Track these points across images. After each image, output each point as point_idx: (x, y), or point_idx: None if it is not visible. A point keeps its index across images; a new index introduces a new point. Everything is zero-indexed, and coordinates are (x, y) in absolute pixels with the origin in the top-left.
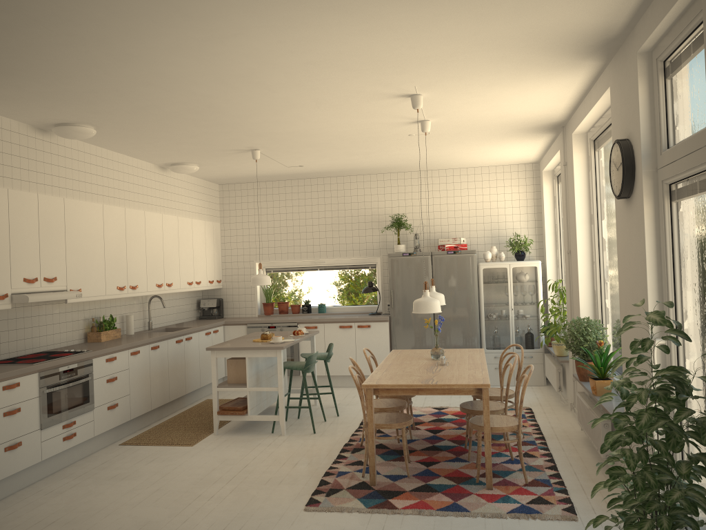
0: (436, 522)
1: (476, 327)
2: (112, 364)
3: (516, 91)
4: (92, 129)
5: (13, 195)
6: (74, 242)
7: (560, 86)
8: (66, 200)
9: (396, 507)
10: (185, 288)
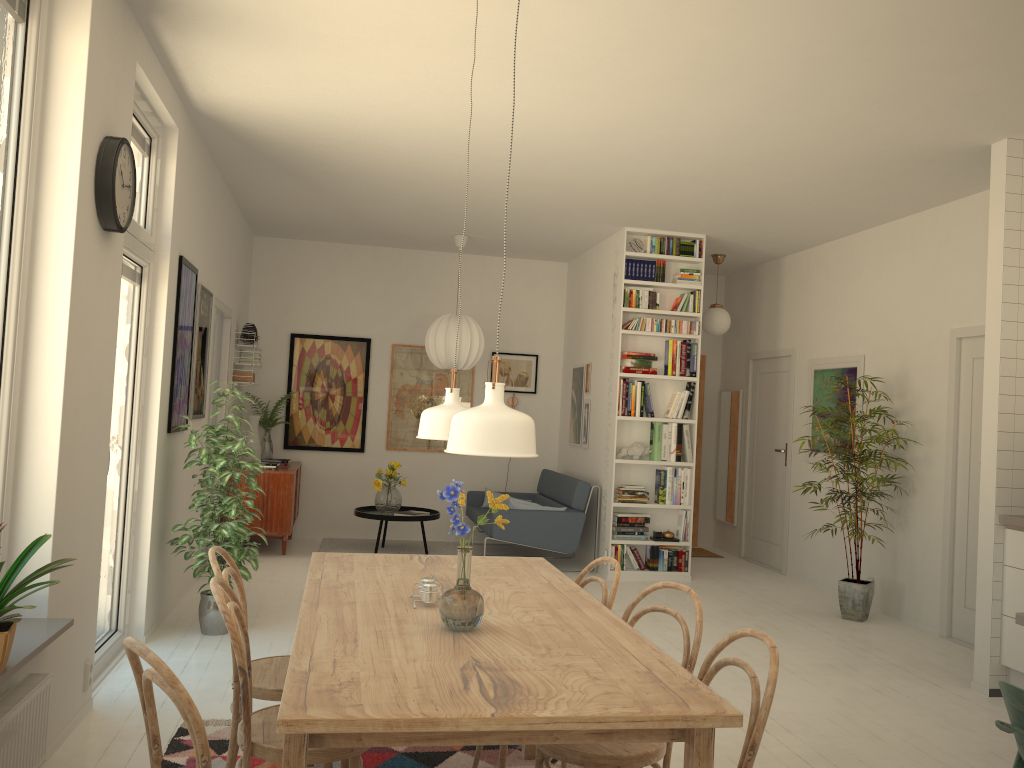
0: None
1: None
2: None
3: None
4: None
5: None
6: None
7: None
8: None
9: None
10: None
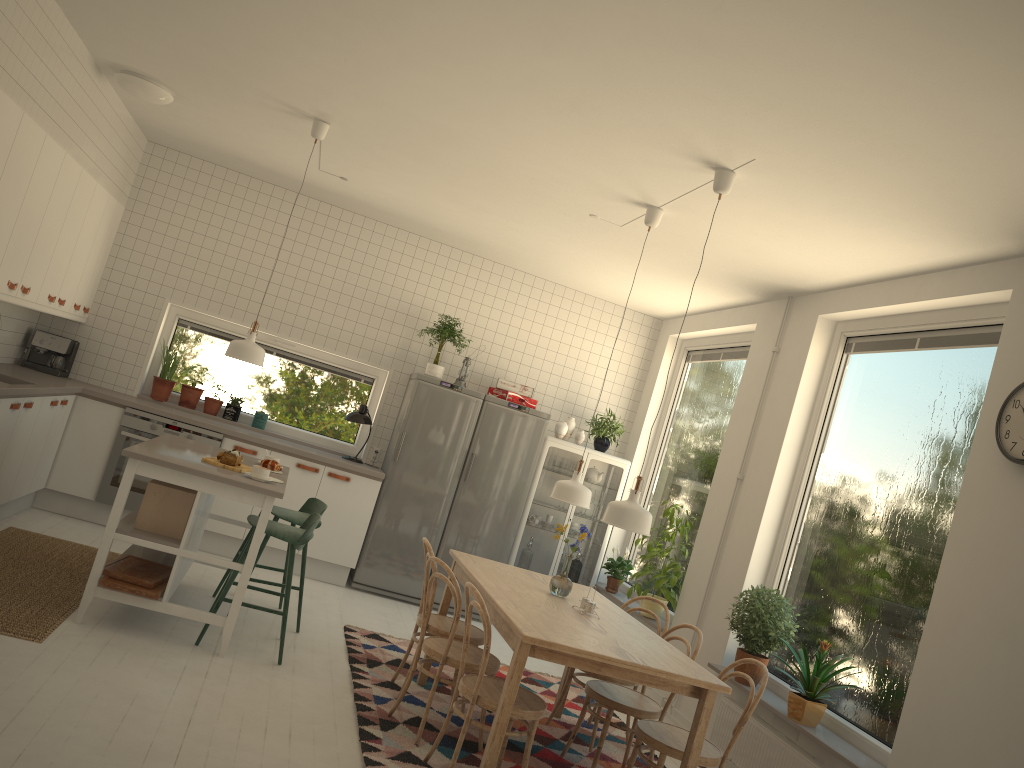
0: None
1: (511, 531)
2: None
3: (850, 232)
4: None
5: None
6: None
7: (908, 253)
8: None
9: None
10: (42, 306)
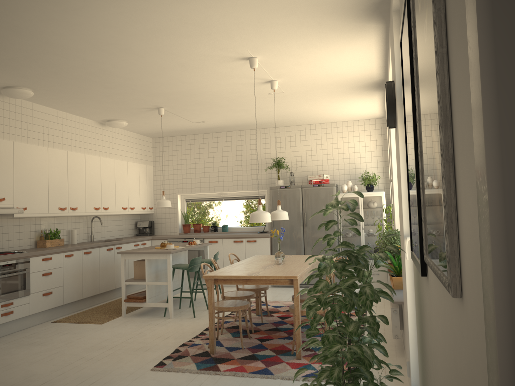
0: (243, 381)
1: (335, 242)
2: (47, 262)
3: (329, 53)
4: (29, 91)
5: None
6: (21, 173)
7: (362, 48)
8: (15, 143)
9: (220, 370)
10: (120, 212)
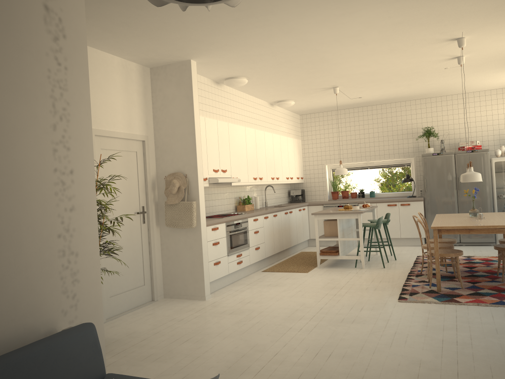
0: (491, 309)
1: (490, 203)
2: (256, 222)
3: None
4: (246, 79)
5: (207, 121)
6: (233, 149)
7: None
8: (229, 124)
9: (460, 302)
10: (285, 181)
